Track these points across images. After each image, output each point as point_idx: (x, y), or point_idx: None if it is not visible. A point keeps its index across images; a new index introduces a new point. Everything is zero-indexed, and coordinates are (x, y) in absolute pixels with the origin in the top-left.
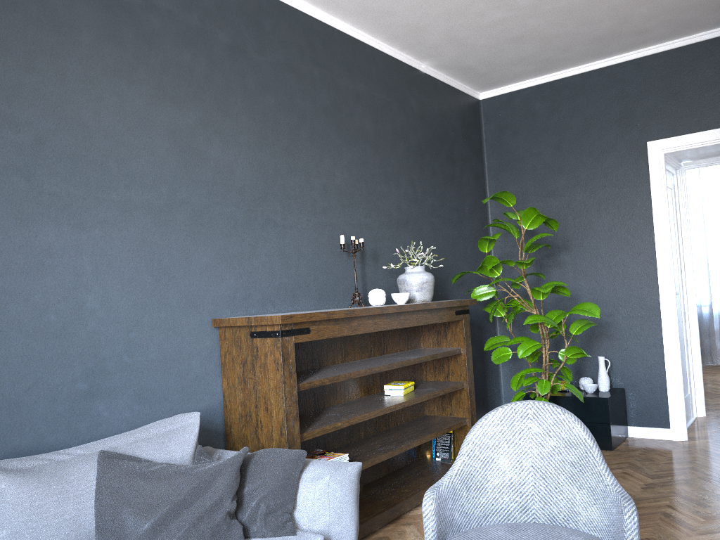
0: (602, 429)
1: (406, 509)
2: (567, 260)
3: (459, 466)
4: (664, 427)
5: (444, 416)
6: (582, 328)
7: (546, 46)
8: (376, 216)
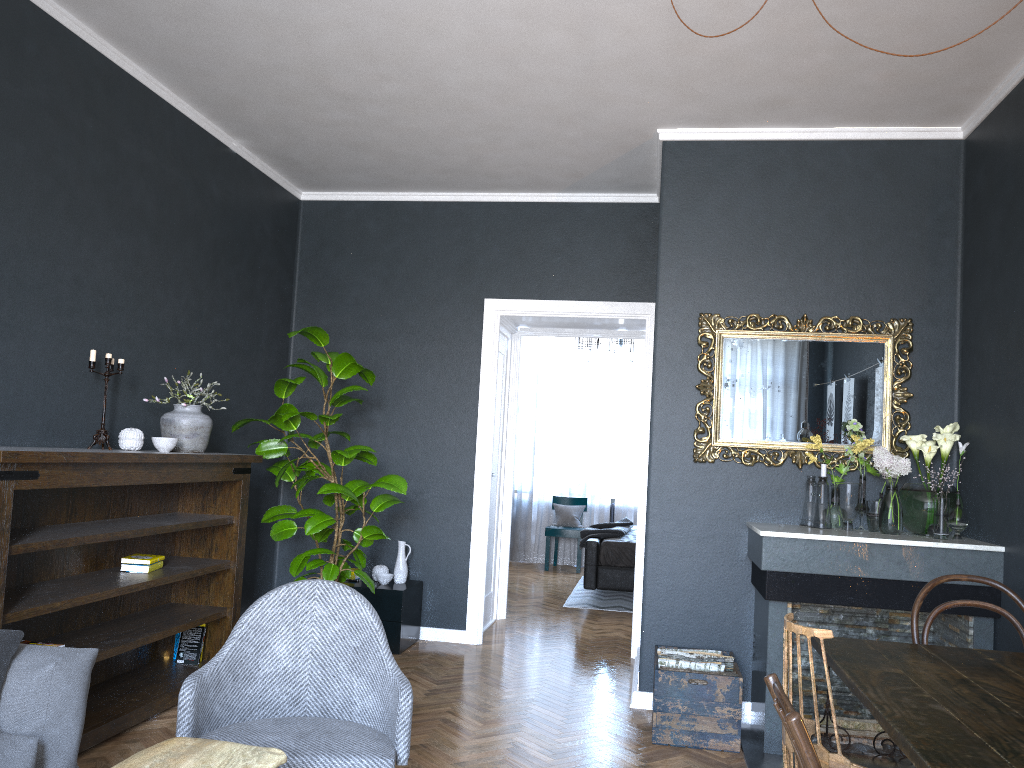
0: (392, 629)
1: (132, 722)
2: (379, 420)
3: (228, 651)
4: (460, 629)
5: (197, 605)
6: (385, 505)
7: (391, 162)
8: (143, 329)
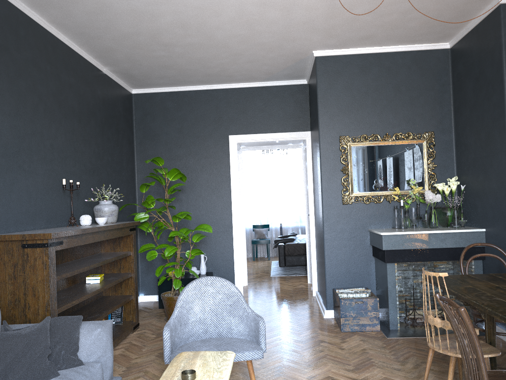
0: None
1: None
2: (183, 198)
3: (177, 313)
4: None
5: (117, 295)
6: (199, 238)
7: (181, 73)
8: (79, 166)
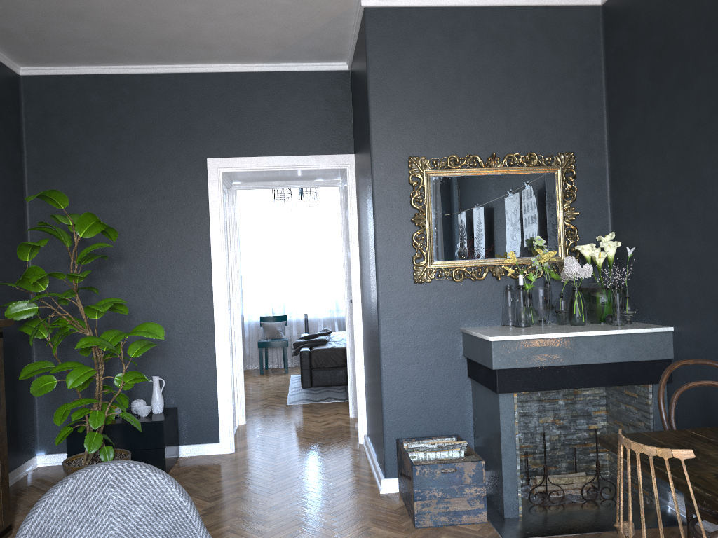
0: (157, 455)
1: None
2: (121, 272)
3: None
4: (214, 442)
5: None
6: (142, 350)
7: (109, 33)
8: None
